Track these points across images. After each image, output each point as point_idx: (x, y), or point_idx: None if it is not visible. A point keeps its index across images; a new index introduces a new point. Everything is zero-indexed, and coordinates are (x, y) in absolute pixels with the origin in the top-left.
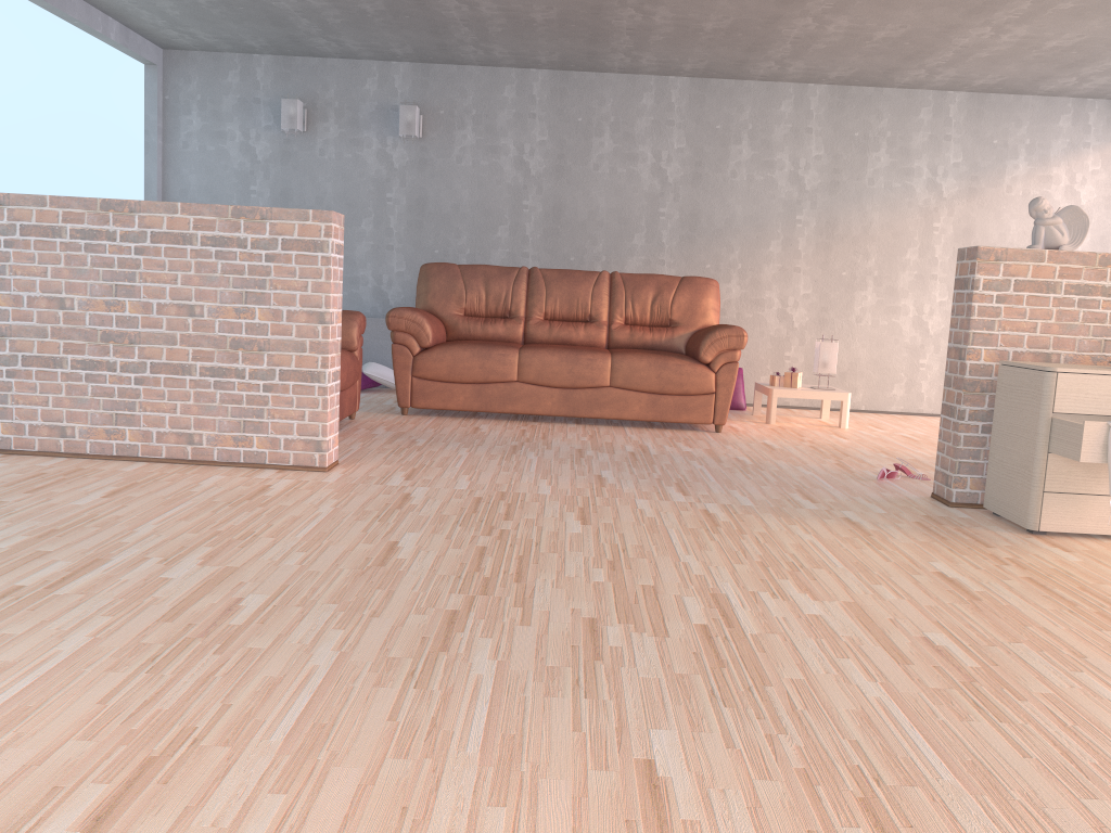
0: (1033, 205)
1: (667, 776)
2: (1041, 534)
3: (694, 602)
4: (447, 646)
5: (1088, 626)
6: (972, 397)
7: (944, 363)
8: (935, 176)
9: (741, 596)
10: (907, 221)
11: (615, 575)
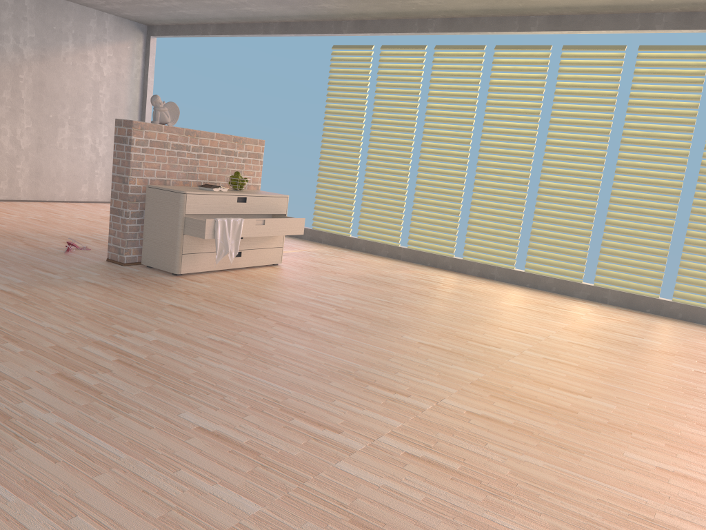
0: (154, 99)
1: (214, 430)
2: (180, 275)
3: (93, 349)
4: (7, 415)
5: (251, 317)
6: (132, 204)
7: (32, 168)
8: (19, 43)
9: (109, 339)
10: (2, 71)
11: (24, 345)
